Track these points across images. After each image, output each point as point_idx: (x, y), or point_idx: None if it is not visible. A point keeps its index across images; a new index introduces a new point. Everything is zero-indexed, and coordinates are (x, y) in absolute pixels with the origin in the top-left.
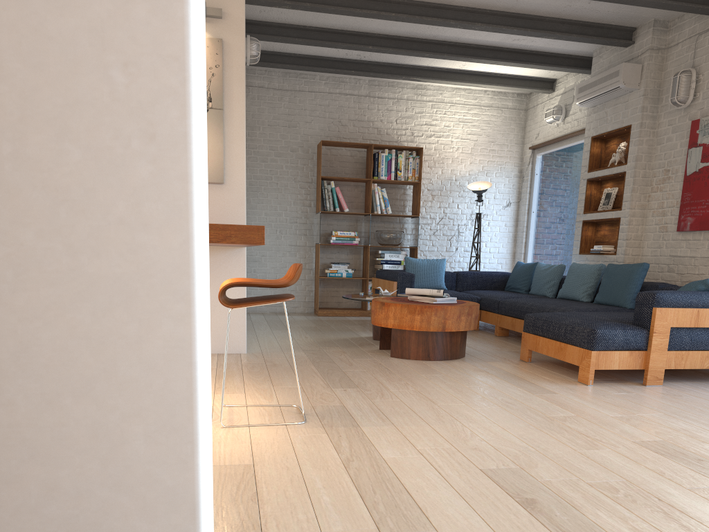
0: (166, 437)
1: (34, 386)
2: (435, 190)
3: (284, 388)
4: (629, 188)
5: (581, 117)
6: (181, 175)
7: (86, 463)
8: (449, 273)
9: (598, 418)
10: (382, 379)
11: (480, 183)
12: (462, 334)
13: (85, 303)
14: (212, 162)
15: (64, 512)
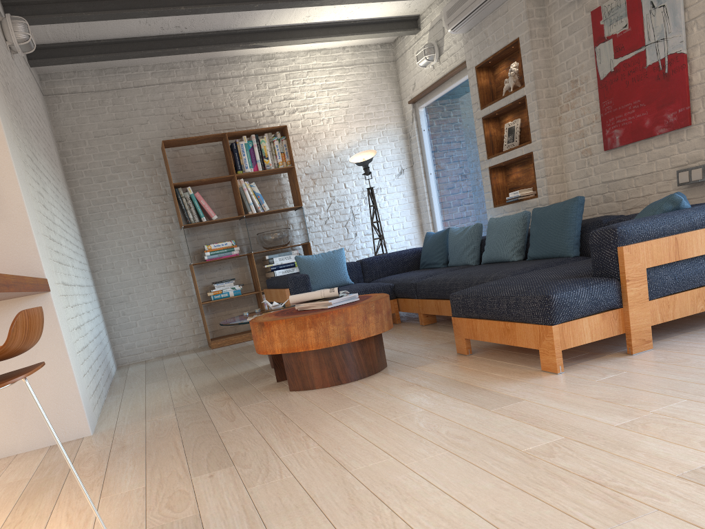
0: None
1: None
2: (315, 172)
3: (115, 498)
4: (535, 114)
5: (458, 49)
6: None
7: None
8: (352, 264)
9: (600, 436)
10: (272, 436)
11: (364, 154)
12: (375, 339)
13: None
14: None
15: None
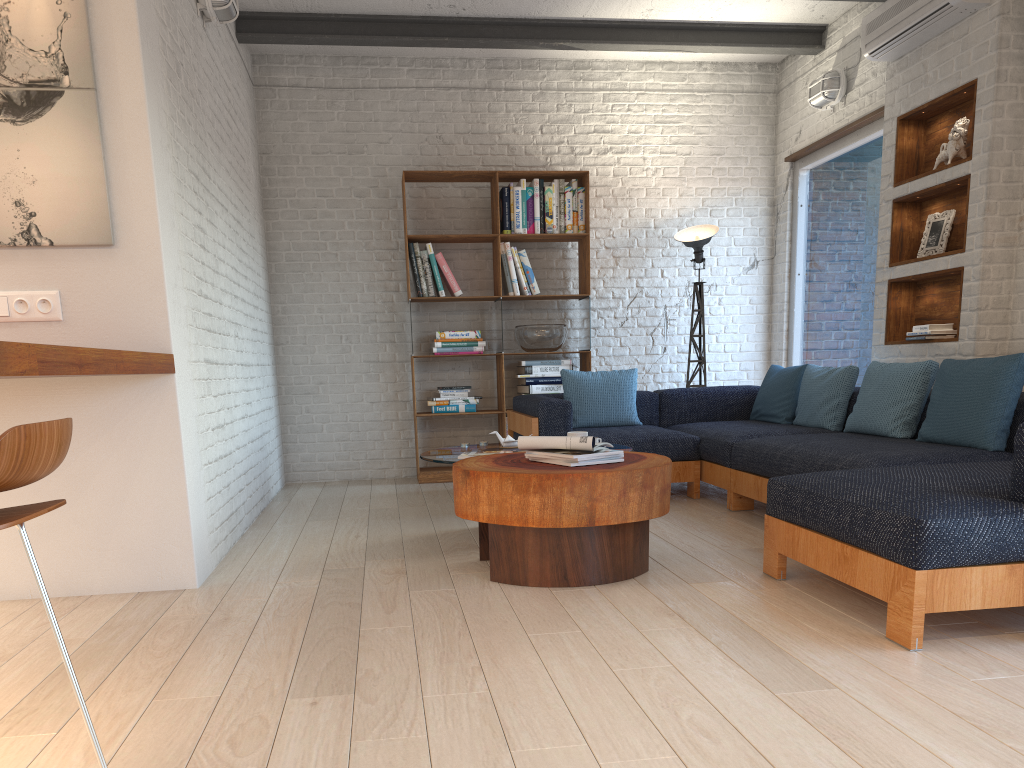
0: None
1: None
2: (620, 247)
3: (171, 706)
4: (979, 207)
5: (877, 86)
6: None
7: None
8: (646, 395)
9: None
10: (430, 655)
11: (699, 229)
12: (636, 526)
13: None
14: (84, 202)
15: None
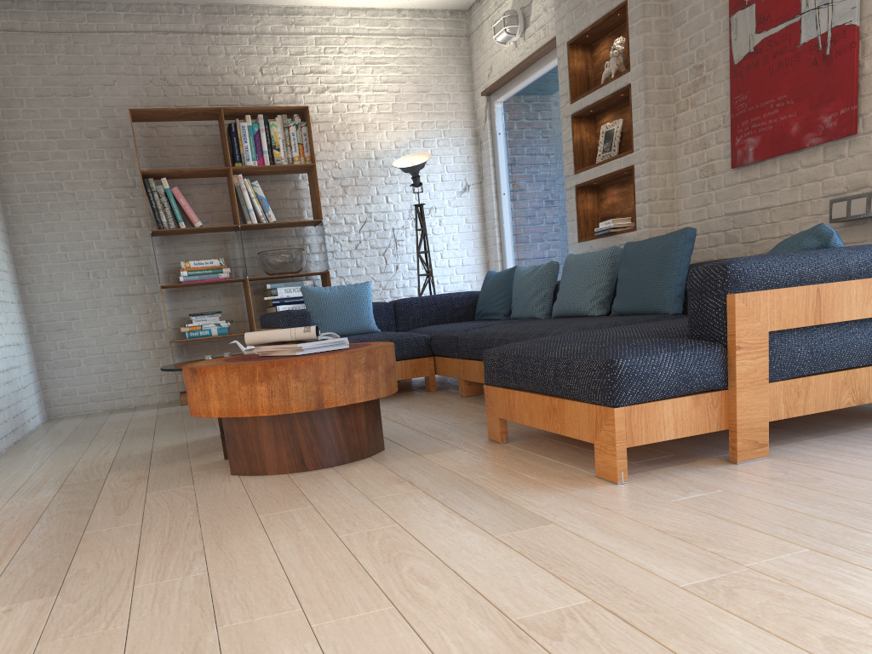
0: None
1: None
2: (347, 177)
3: None
4: (641, 111)
5: (549, 20)
6: None
7: None
8: (382, 305)
9: (652, 605)
10: (153, 547)
11: (414, 157)
12: (367, 407)
13: None
14: None
15: None
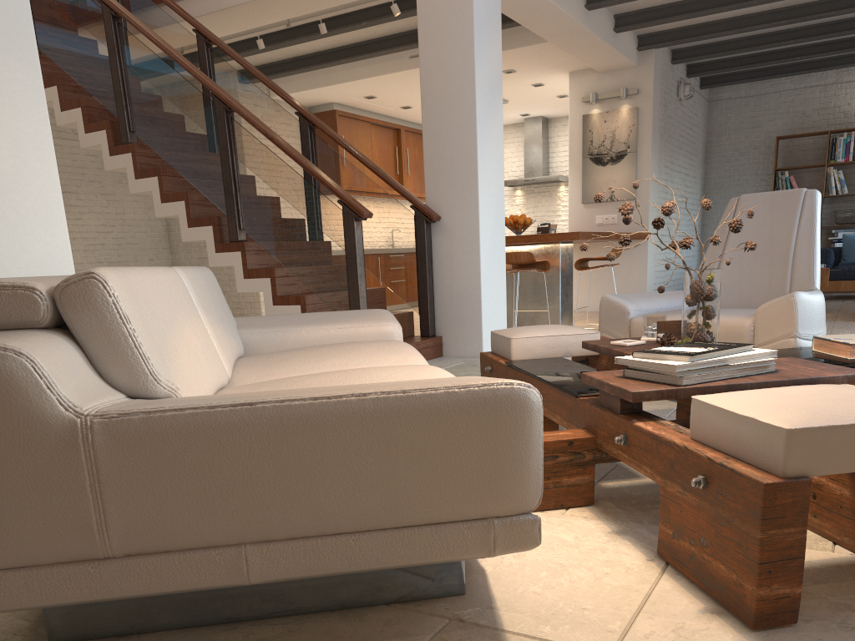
0: (476, 276)
1: (458, 268)
2: None
3: None
4: None
5: None
6: (477, 233)
7: (465, 280)
8: None
9: None
10: None
11: None
12: None
13: (465, 254)
14: (628, 186)
15: (462, 289)
